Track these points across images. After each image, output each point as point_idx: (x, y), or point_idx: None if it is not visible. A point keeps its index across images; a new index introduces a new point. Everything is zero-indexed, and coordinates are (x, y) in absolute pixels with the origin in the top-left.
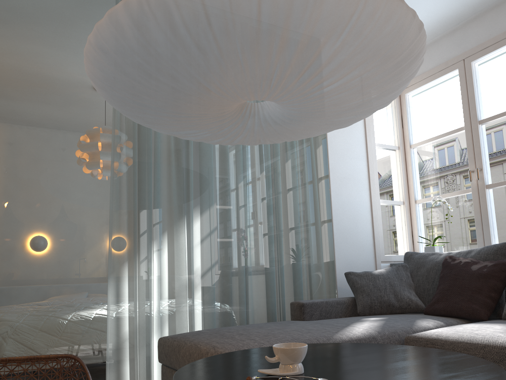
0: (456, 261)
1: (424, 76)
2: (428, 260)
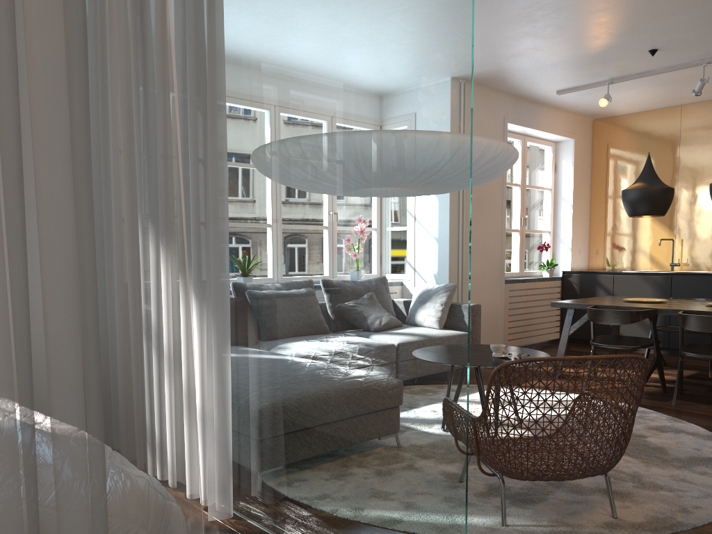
0: None
1: None
2: None
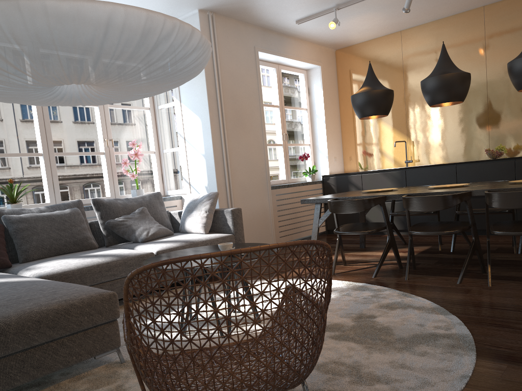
0: None
1: None
2: None
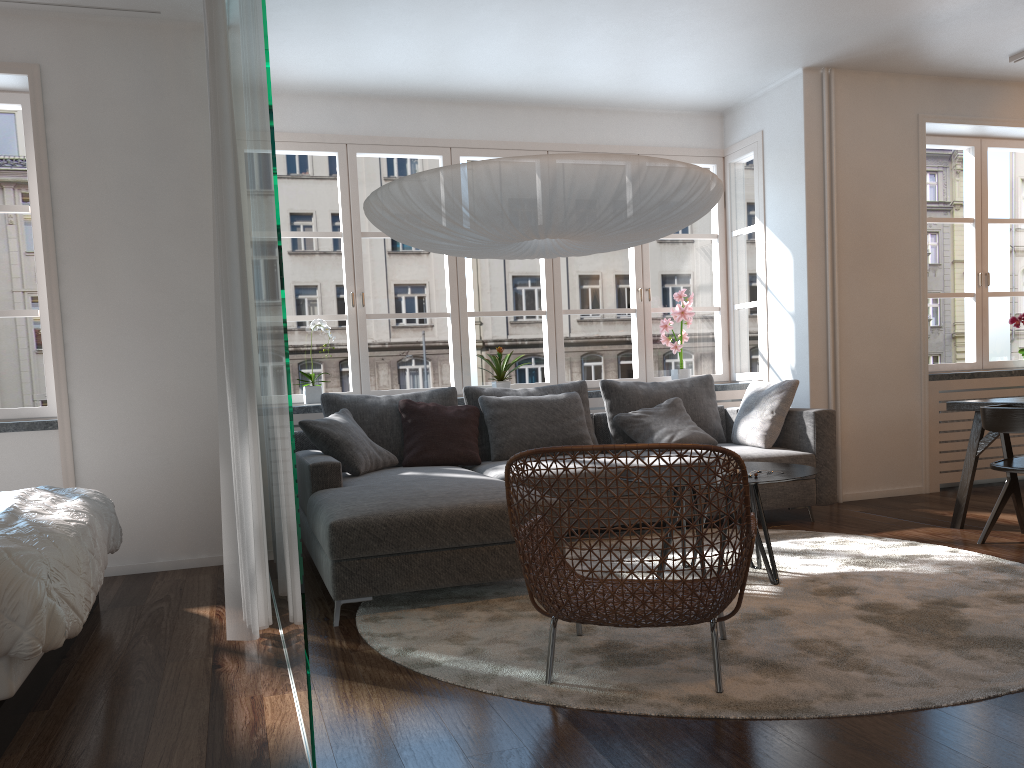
0: (423, 406)
1: (285, 139)
2: (371, 404)
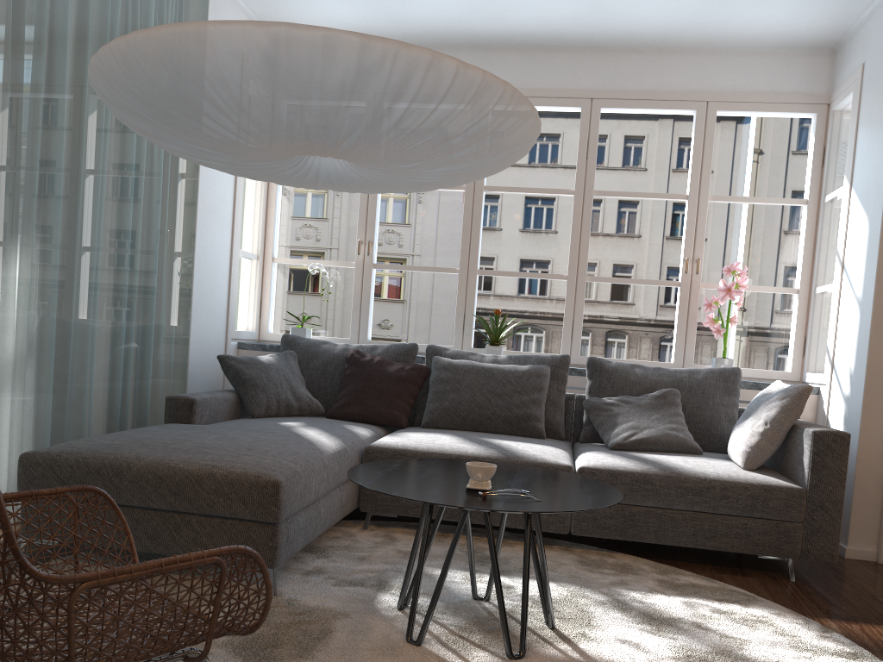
0: (367, 359)
1: None
2: (322, 350)
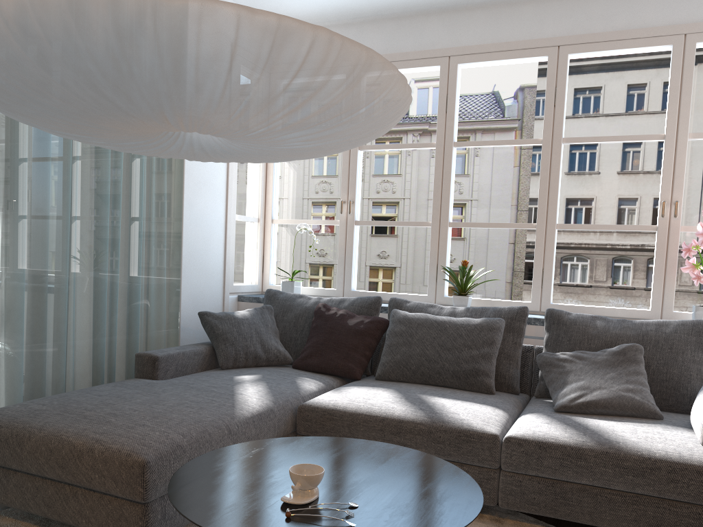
0: (331, 312)
1: None
2: (296, 304)
